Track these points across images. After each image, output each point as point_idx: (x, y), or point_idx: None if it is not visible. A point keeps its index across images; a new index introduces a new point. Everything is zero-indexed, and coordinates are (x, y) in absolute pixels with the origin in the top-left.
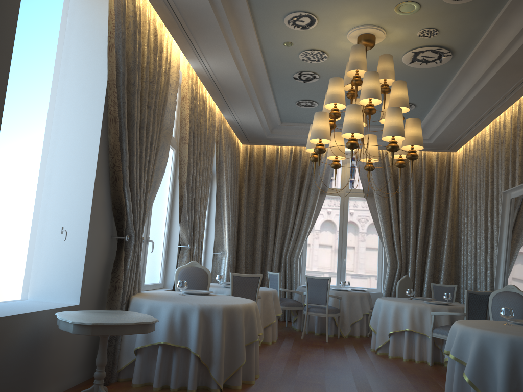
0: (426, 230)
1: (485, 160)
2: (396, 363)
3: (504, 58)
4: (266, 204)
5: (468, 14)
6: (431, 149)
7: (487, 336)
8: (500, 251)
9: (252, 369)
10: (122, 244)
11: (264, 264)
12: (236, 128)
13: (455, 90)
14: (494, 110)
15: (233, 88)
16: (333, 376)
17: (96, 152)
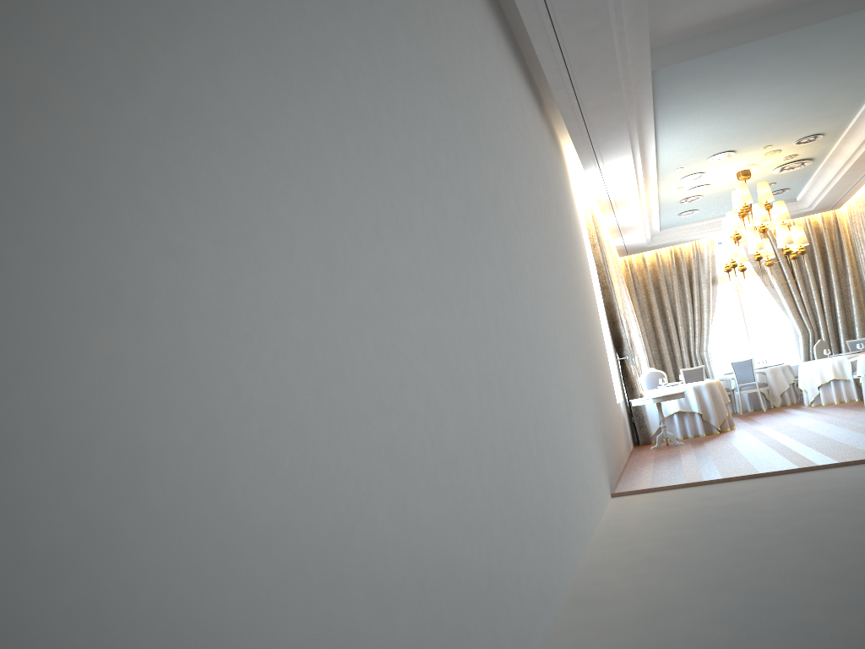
0: (829, 292)
1: None
2: (829, 405)
3: (853, 157)
4: (659, 308)
5: (817, 144)
6: (814, 213)
7: None
8: None
9: (731, 419)
10: (623, 362)
11: (673, 366)
12: (620, 248)
13: (822, 174)
14: (862, 179)
15: (632, 225)
16: (784, 417)
17: (603, 310)
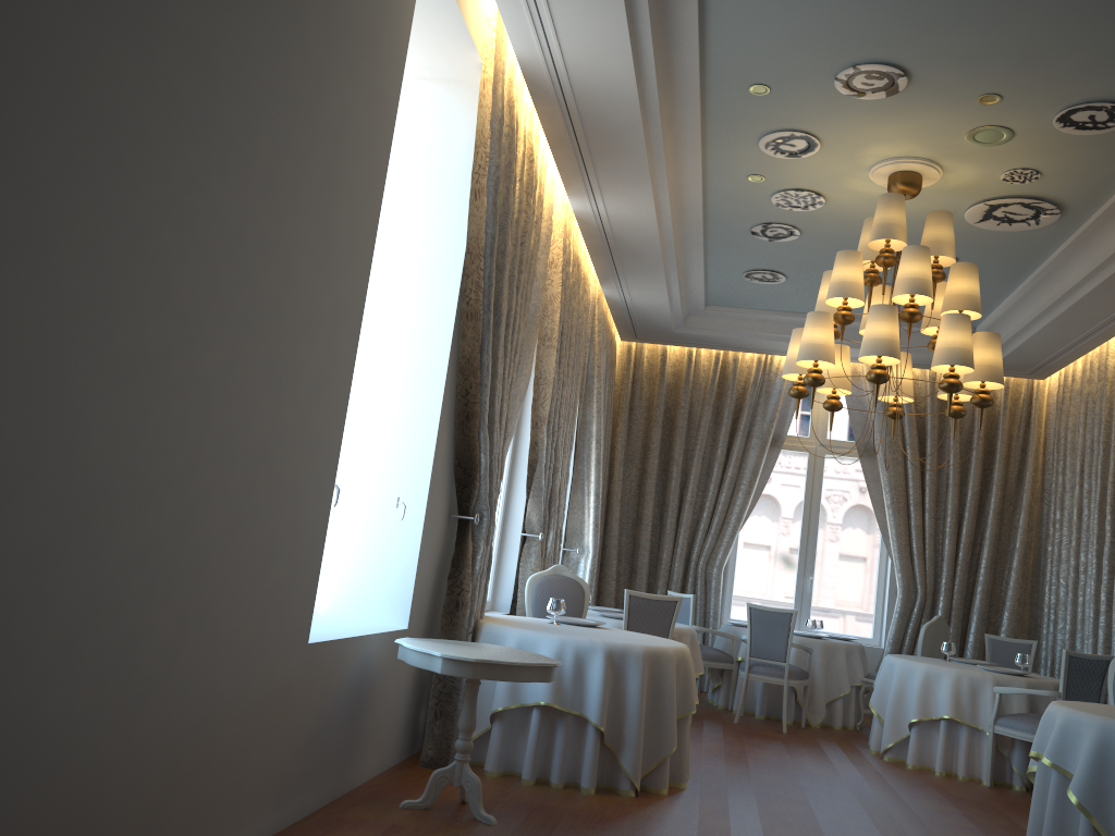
0: (976, 530)
1: (1105, 403)
2: (923, 777)
3: None
4: (662, 459)
5: (1100, 151)
6: None
7: (1113, 728)
8: None
9: (682, 763)
10: (466, 529)
11: (652, 577)
12: (620, 313)
13: (1057, 270)
14: None
15: (636, 246)
16: (816, 788)
17: (444, 370)
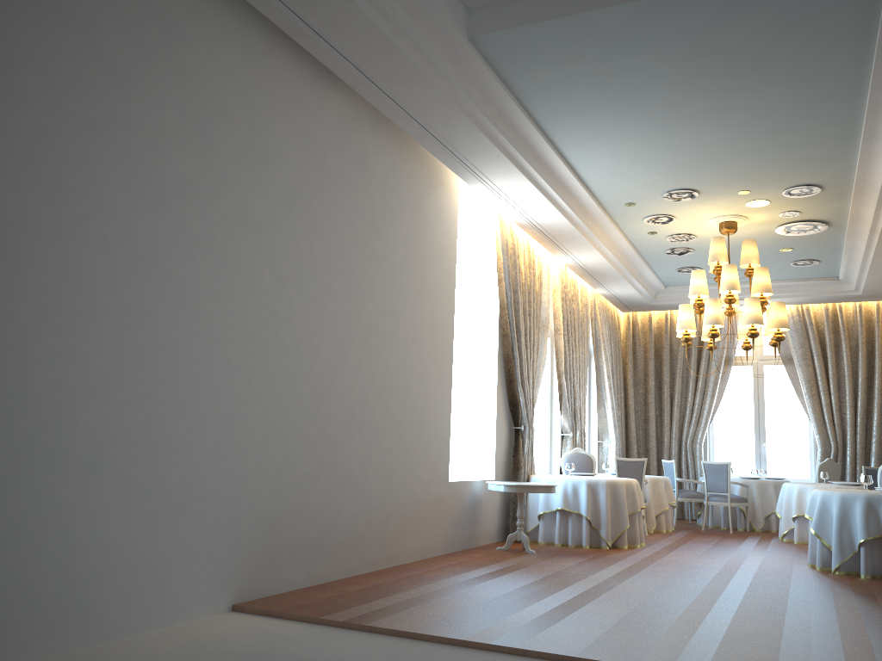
0: (870, 402)
1: None
2: (797, 545)
3: (878, 227)
4: (657, 381)
5: (821, 200)
6: (866, 299)
7: (826, 494)
8: None
9: (636, 535)
10: (518, 433)
11: (661, 453)
12: (612, 299)
13: (854, 246)
14: None
15: (603, 271)
16: (717, 548)
17: (496, 362)
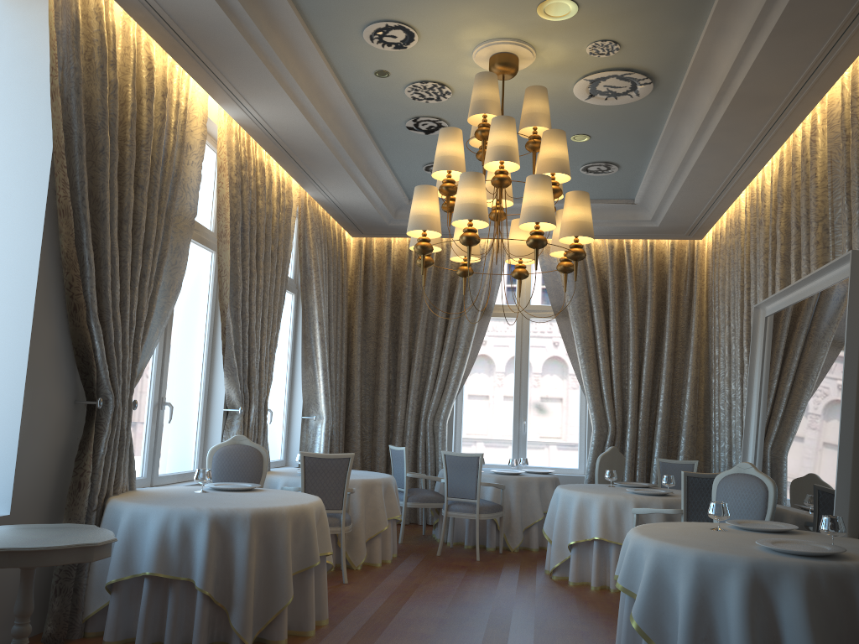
0: (656, 370)
1: (740, 253)
2: (576, 593)
3: (733, 86)
4: (394, 334)
5: (660, 16)
6: (661, 236)
7: (666, 552)
8: (750, 405)
9: (308, 612)
10: (93, 413)
11: (392, 433)
12: (335, 212)
13: (674, 139)
14: (743, 170)
15: (308, 148)
16: (454, 619)
17: (36, 266)
